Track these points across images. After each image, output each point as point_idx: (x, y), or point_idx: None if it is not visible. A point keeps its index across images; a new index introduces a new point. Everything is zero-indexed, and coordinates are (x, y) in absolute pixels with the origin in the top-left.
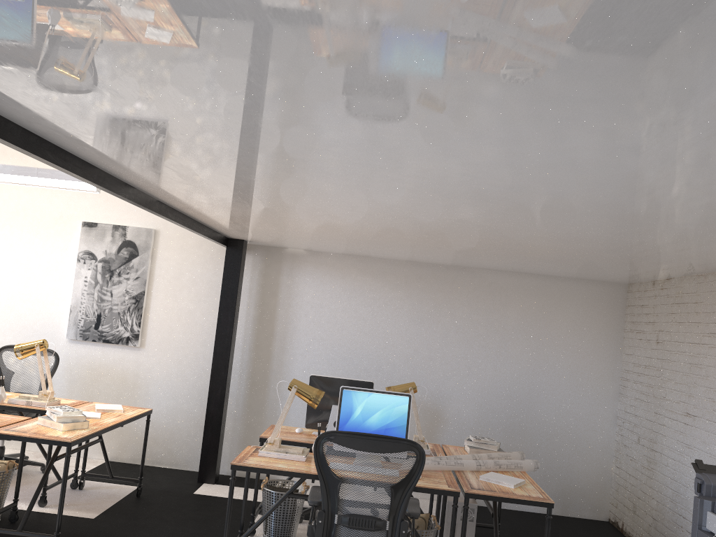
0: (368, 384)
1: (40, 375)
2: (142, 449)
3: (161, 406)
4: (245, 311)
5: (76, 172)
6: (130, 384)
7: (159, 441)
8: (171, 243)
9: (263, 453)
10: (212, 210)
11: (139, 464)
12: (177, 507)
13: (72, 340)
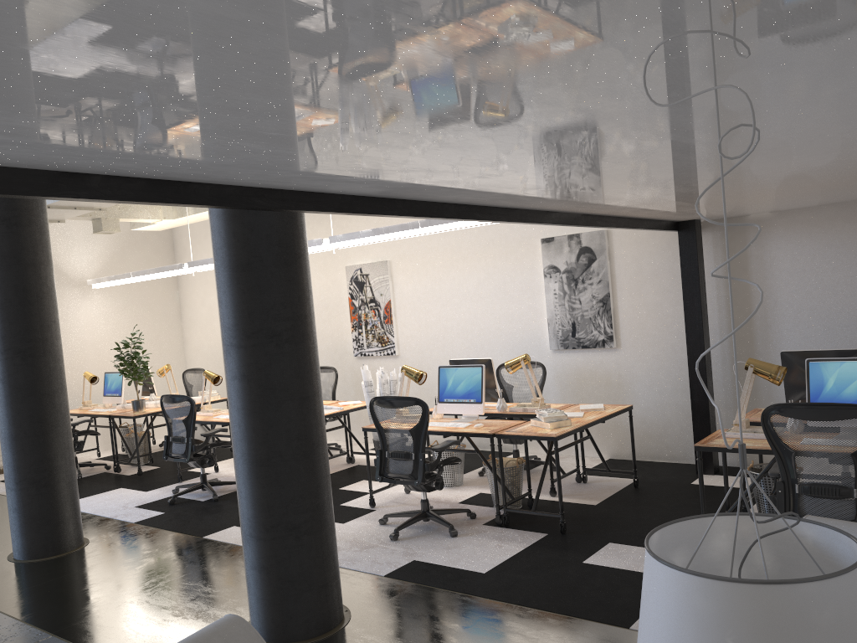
0: (852, 353)
1: (529, 385)
2: (631, 443)
3: (648, 403)
4: (715, 293)
5: (501, 219)
6: (614, 385)
7: (653, 437)
8: (625, 240)
9: (729, 434)
10: (635, 208)
11: (639, 460)
12: (673, 495)
13: (555, 351)
